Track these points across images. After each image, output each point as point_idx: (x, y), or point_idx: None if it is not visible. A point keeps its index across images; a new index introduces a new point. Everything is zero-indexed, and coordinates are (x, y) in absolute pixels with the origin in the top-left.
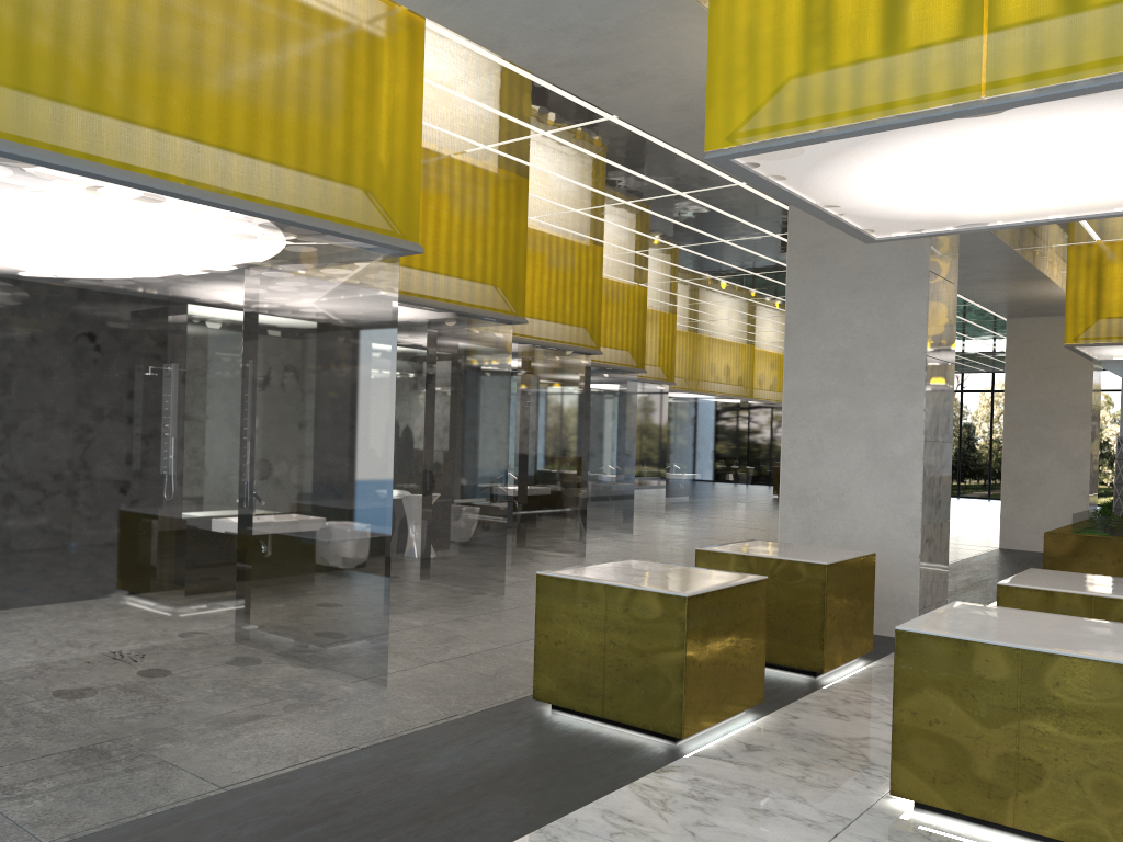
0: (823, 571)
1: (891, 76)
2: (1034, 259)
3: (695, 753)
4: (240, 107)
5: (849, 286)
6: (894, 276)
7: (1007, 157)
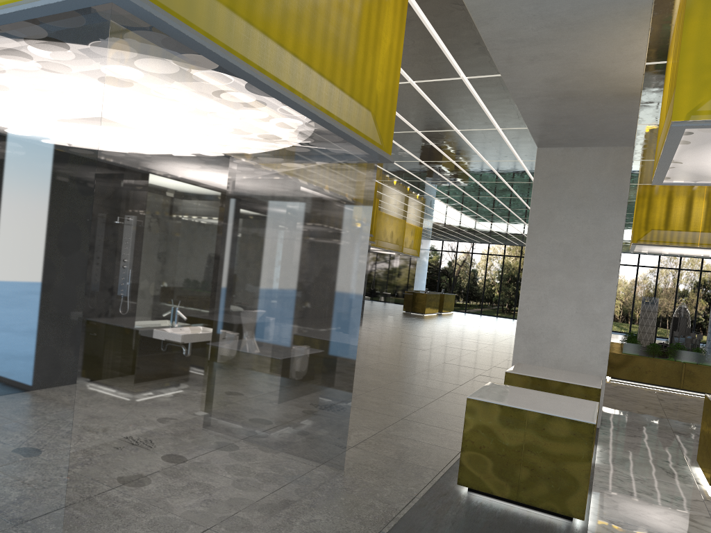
0: (597, 393)
1: None
2: None
3: (591, 530)
4: (331, 42)
5: (574, 203)
6: (604, 200)
7: None
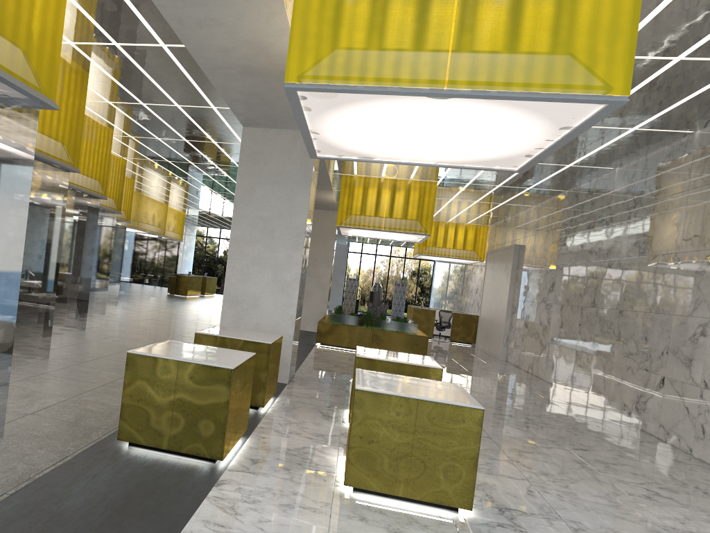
0: (268, 348)
1: (399, 62)
2: (331, 179)
3: (229, 469)
4: None
5: (271, 180)
6: (294, 178)
7: (421, 124)
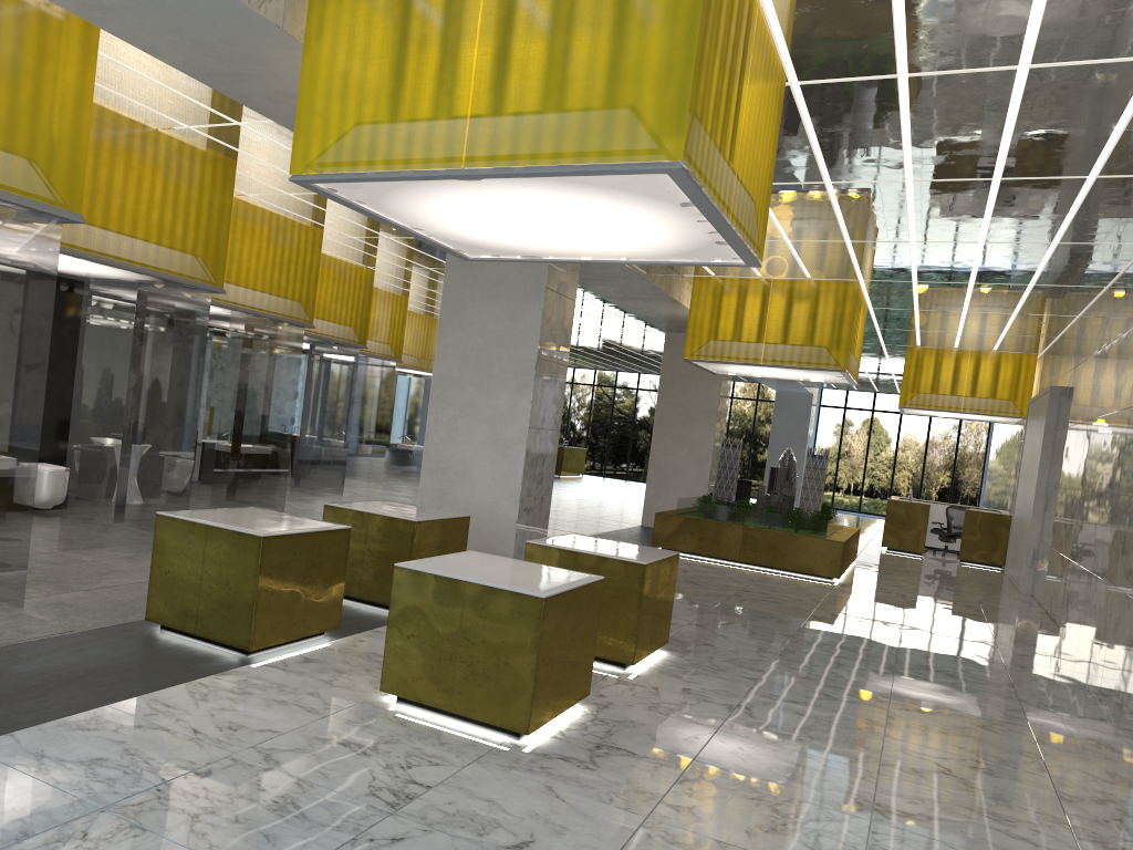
0: (413, 527)
1: (411, 139)
2: (663, 285)
3: (259, 663)
4: None
5: (488, 292)
6: (521, 288)
7: (512, 211)
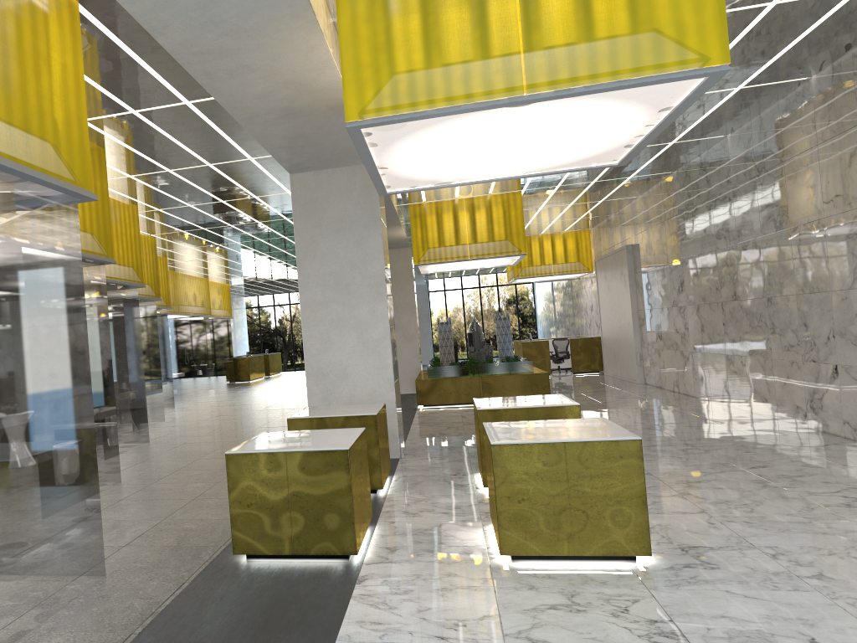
0: (374, 420)
1: (468, 76)
2: (398, 212)
3: (366, 563)
4: None
5: (334, 228)
6: (360, 221)
7: (503, 136)
